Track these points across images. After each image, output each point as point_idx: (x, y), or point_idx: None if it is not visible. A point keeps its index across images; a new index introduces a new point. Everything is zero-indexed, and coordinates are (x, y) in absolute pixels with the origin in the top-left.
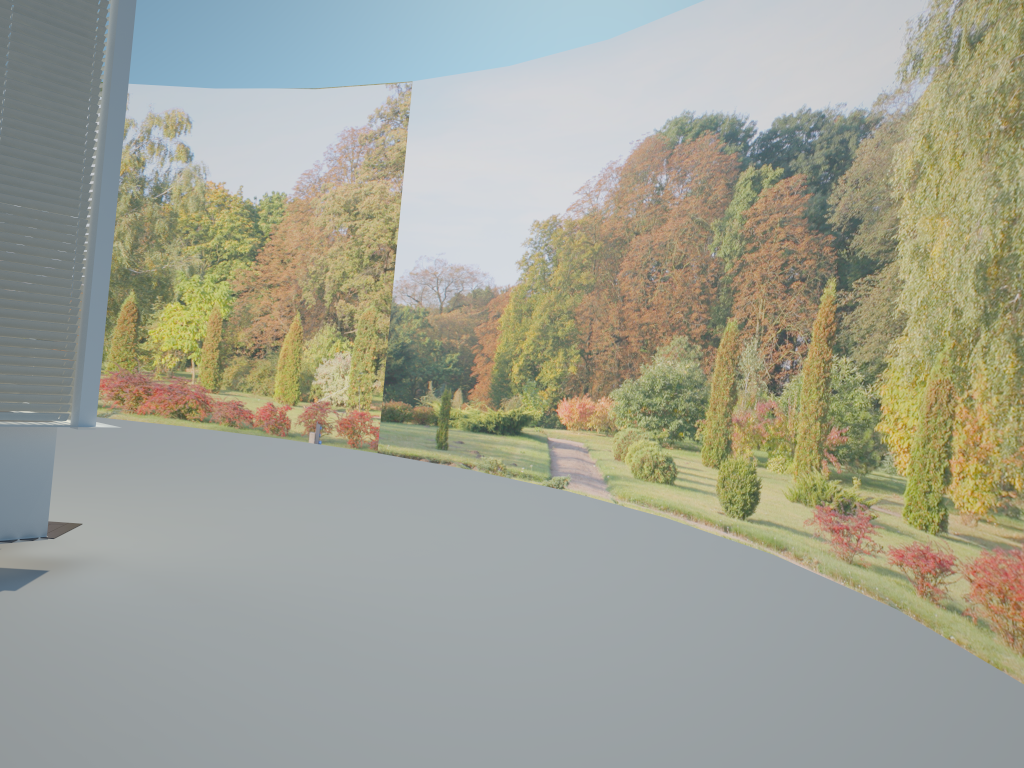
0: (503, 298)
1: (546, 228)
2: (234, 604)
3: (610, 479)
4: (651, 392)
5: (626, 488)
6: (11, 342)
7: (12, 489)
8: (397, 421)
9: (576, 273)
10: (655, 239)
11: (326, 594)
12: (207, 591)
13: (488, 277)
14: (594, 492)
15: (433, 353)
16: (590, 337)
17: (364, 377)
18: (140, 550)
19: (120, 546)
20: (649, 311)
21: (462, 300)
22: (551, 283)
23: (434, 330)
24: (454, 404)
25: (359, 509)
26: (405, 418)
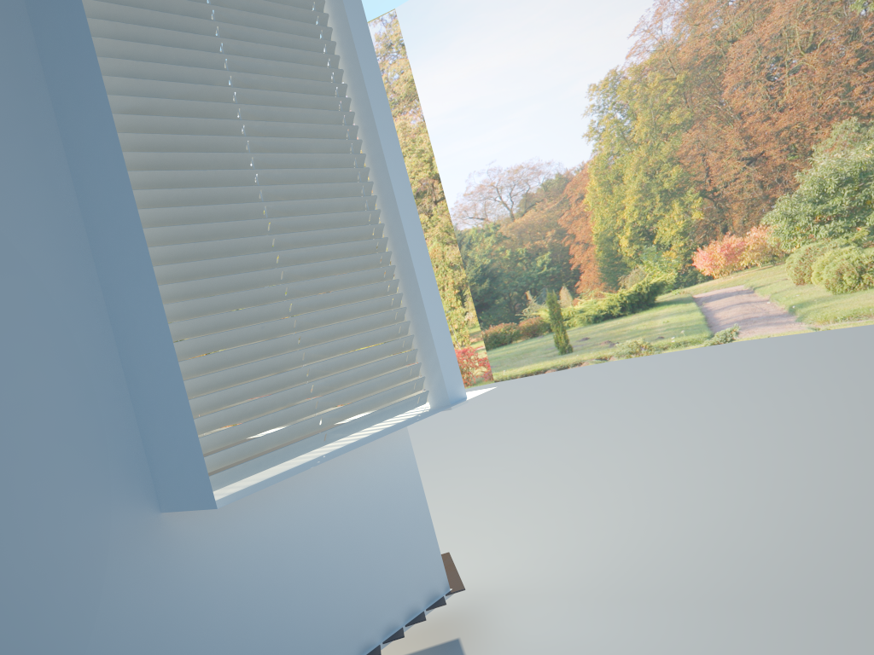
0: (581, 178)
1: (607, 87)
2: (811, 590)
3: (798, 308)
4: (822, 196)
5: (826, 310)
6: (327, 301)
7: (391, 537)
8: (505, 344)
9: (663, 116)
10: (762, 35)
11: (872, 525)
12: (723, 584)
13: (554, 164)
14: (779, 329)
15: (520, 263)
16: (708, 173)
17: (452, 314)
18: (505, 560)
19: (472, 564)
20: (784, 113)
21: (533, 198)
22: (635, 139)
23: (512, 240)
24: (563, 304)
25: (611, 425)
26: (512, 338)
